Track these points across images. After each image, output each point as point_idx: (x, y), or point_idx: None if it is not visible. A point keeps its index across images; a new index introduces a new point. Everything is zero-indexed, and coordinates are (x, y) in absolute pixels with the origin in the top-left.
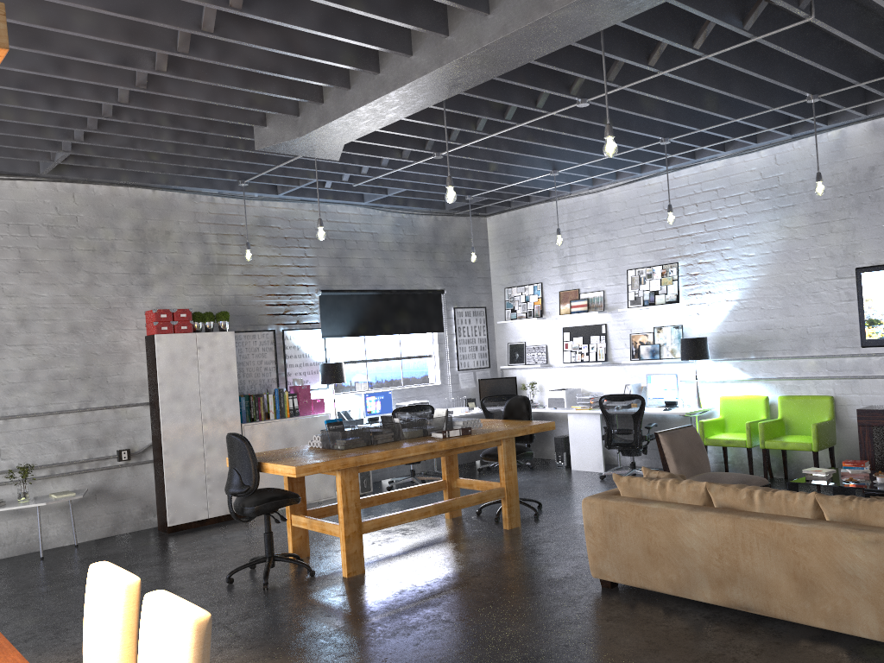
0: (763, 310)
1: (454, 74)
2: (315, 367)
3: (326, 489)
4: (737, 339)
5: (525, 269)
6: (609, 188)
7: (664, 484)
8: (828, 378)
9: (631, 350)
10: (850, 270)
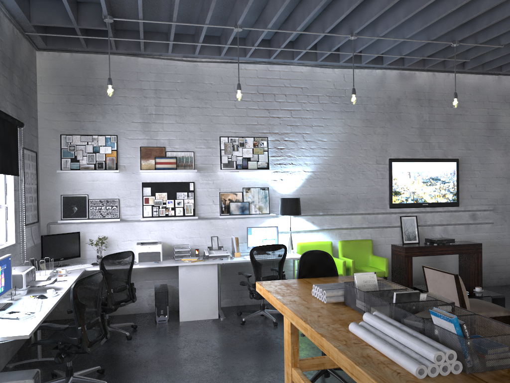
0: (330, 180)
1: None
2: None
3: None
4: (311, 200)
5: (94, 118)
6: (208, 62)
7: None
8: (369, 228)
9: (220, 206)
10: (384, 160)
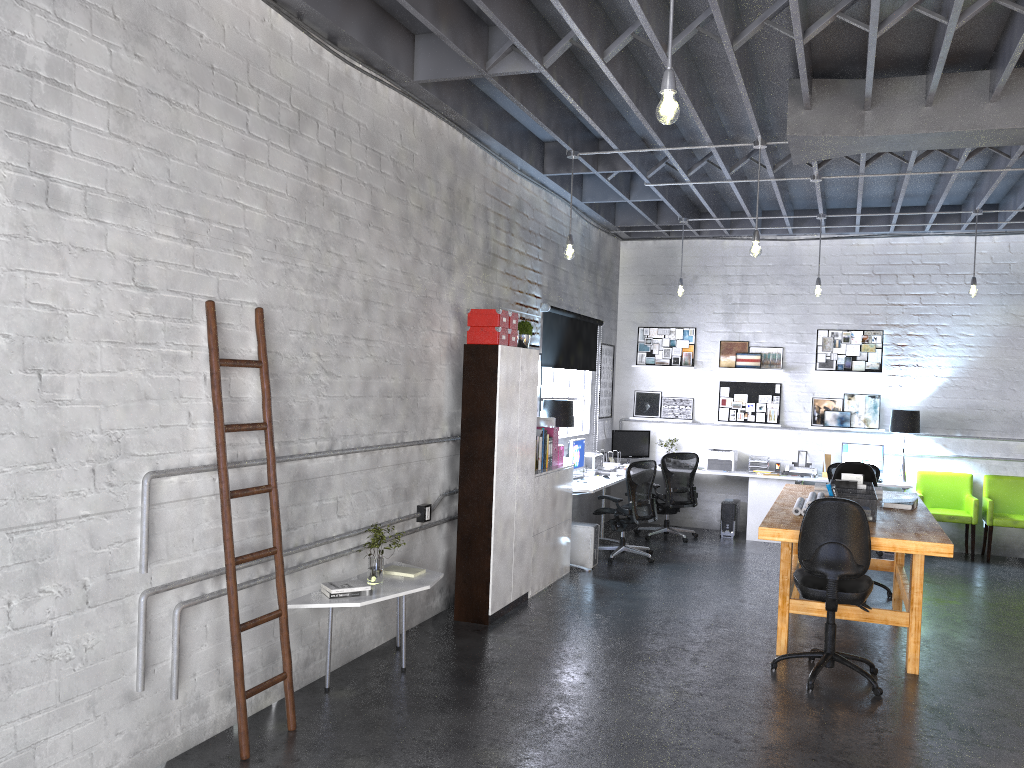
0: (976, 390)
1: None
2: None
3: (566, 561)
4: (943, 416)
5: (672, 310)
6: (808, 239)
7: None
8: None
9: (812, 414)
10: None
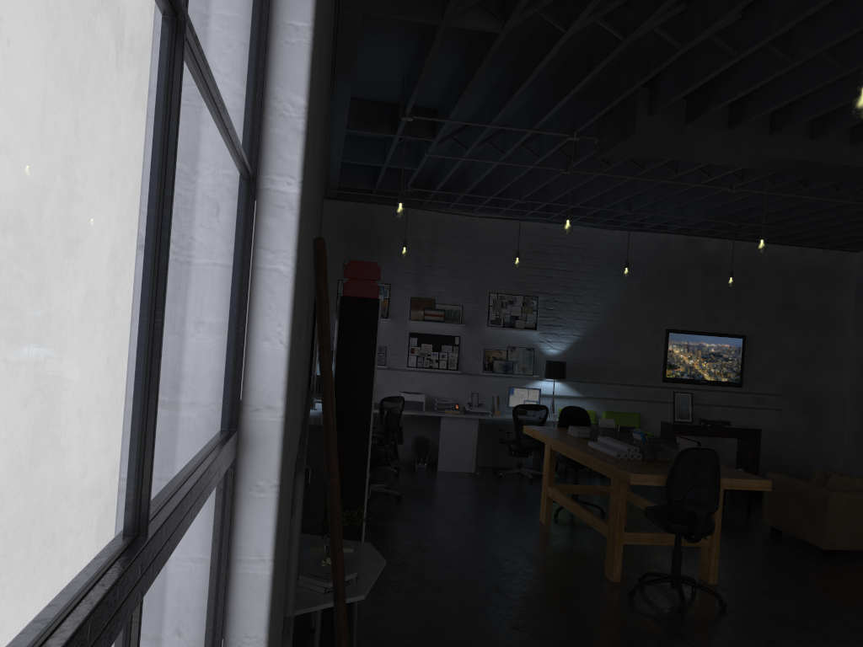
0: (600, 346)
1: (861, 172)
2: None
3: None
4: (577, 366)
5: None
6: (485, 217)
7: None
8: (638, 401)
9: (484, 363)
10: (660, 329)
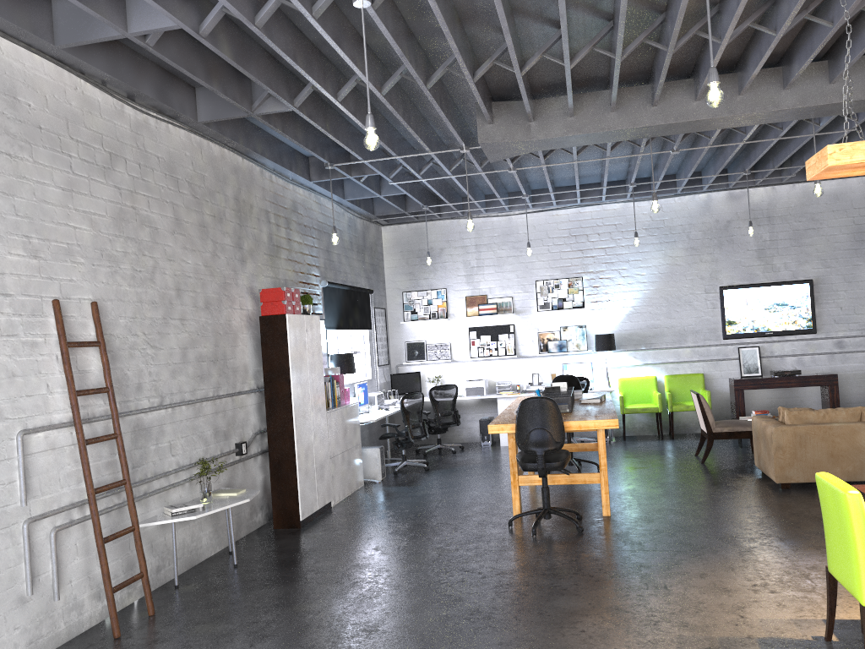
0: (652, 314)
1: (723, 121)
2: (323, 358)
3: (360, 476)
4: (631, 335)
5: (427, 276)
6: (521, 214)
7: (826, 412)
8: (700, 361)
9: (539, 345)
10: (714, 288)
